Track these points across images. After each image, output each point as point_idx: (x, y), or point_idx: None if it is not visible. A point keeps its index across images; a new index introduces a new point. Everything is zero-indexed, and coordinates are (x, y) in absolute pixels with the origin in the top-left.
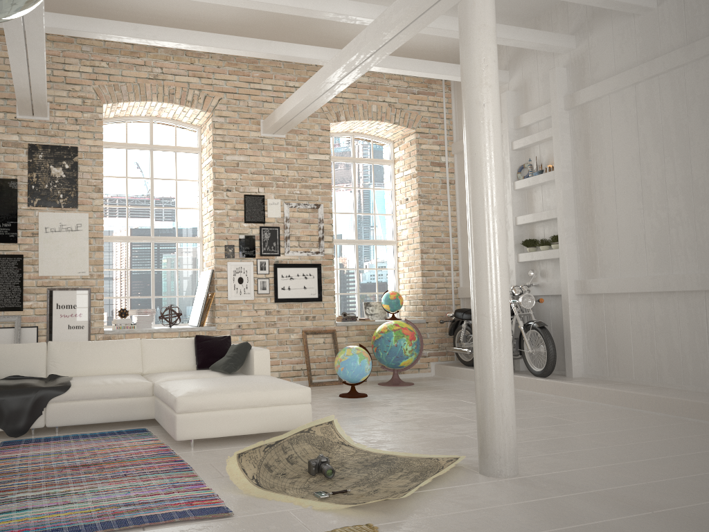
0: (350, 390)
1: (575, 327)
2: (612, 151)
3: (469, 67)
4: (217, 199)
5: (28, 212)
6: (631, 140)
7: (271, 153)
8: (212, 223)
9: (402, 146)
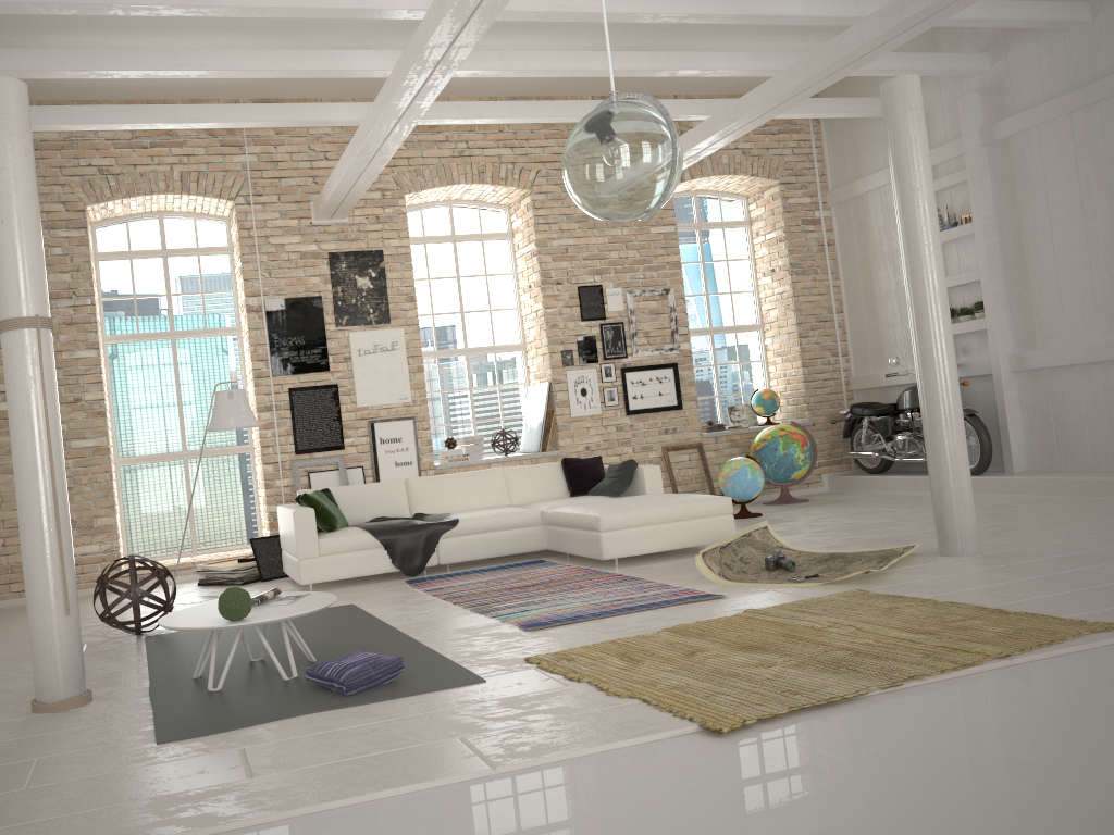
0: (740, 510)
1: (1013, 412)
2: (1046, 194)
3: (898, 150)
4: (546, 295)
5: (337, 333)
6: (1070, 181)
7: (605, 231)
8: (543, 325)
9: (761, 202)
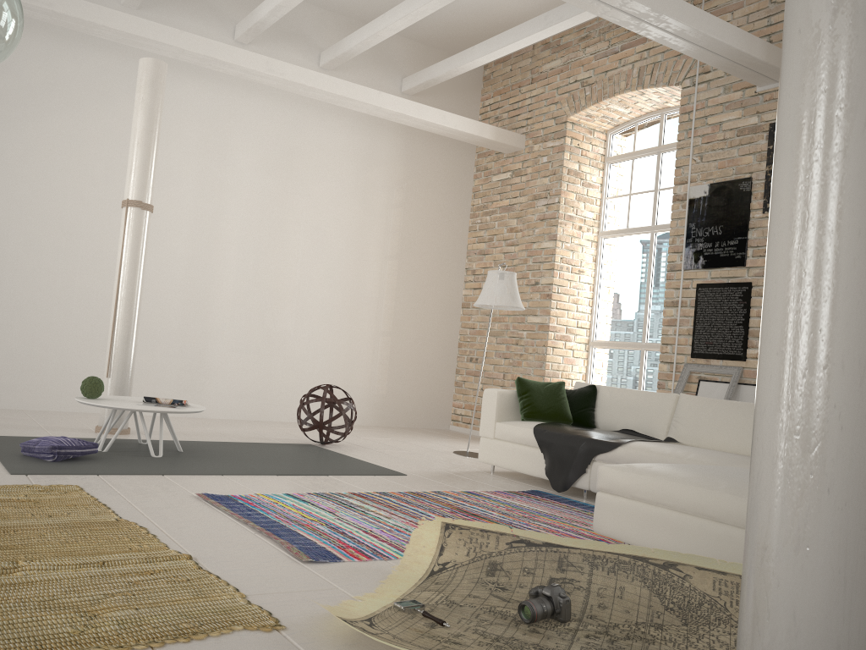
0: None
1: None
2: None
3: None
4: None
5: (762, 221)
6: None
7: None
8: None
9: None
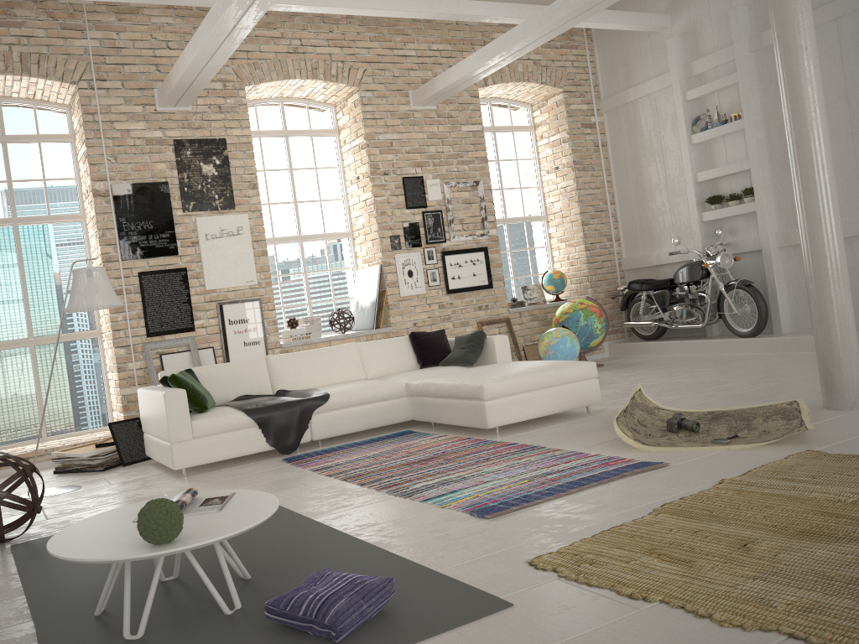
0: None
1: (780, 282)
2: None
3: (785, 11)
4: (375, 185)
5: (184, 218)
6: (836, 79)
7: (424, 128)
8: (373, 213)
9: (545, 109)
